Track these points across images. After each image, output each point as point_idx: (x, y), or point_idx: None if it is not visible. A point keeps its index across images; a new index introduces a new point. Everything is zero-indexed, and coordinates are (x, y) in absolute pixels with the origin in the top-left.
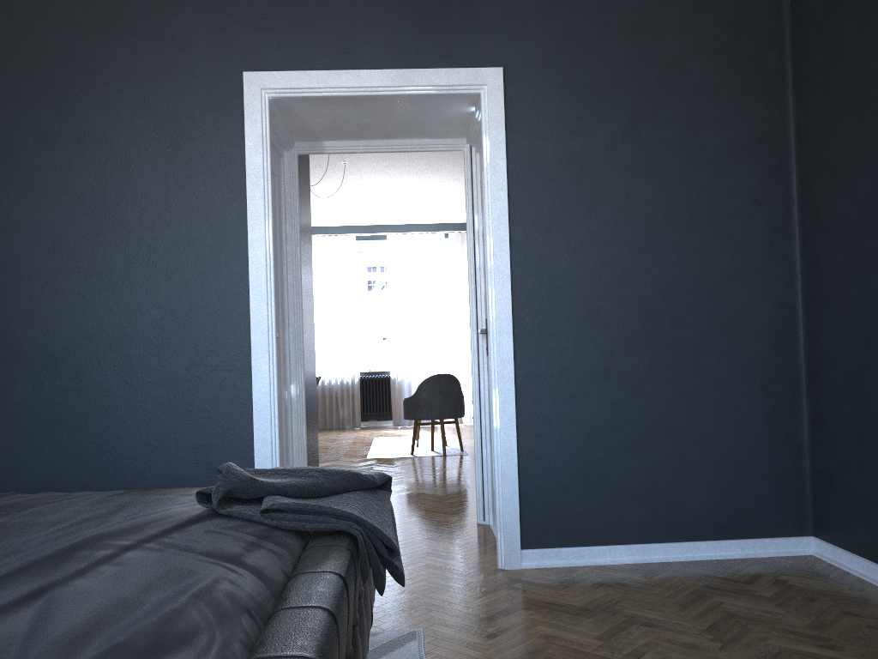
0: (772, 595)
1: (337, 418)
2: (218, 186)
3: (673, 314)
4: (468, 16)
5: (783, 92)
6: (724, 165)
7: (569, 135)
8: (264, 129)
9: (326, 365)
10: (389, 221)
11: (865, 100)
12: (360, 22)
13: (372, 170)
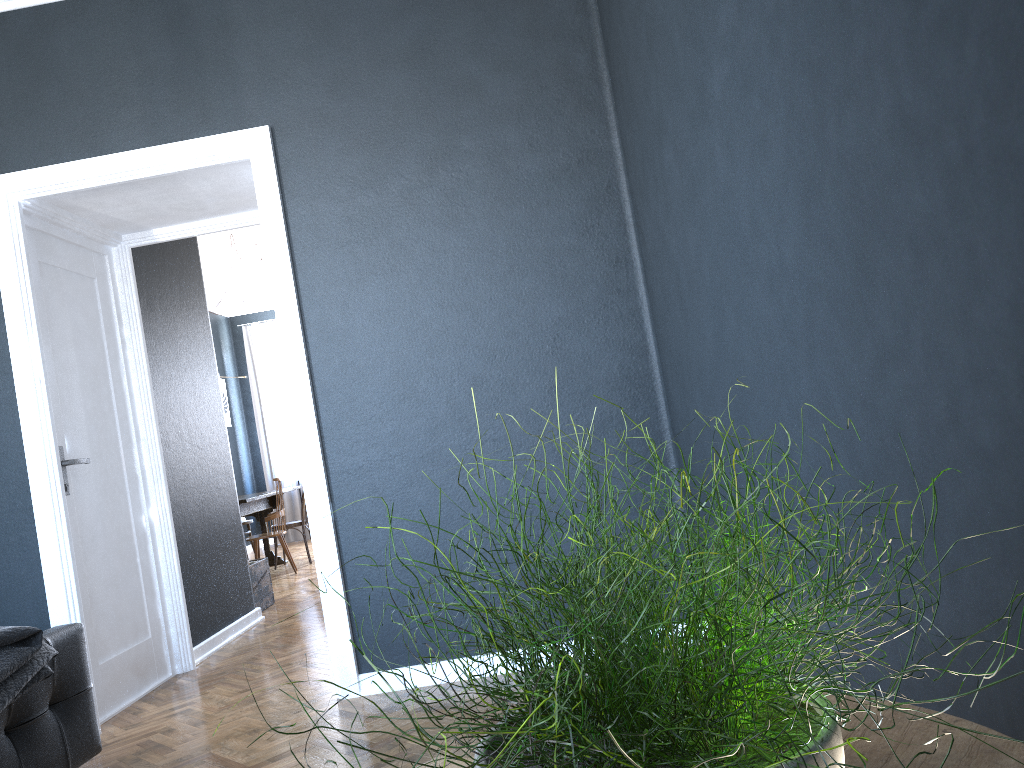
0: None
1: None
2: None
3: (504, 379)
4: (225, 73)
5: (602, 99)
6: (543, 195)
7: (357, 189)
8: (16, 238)
9: None
10: None
11: (636, 103)
12: (107, 101)
13: None
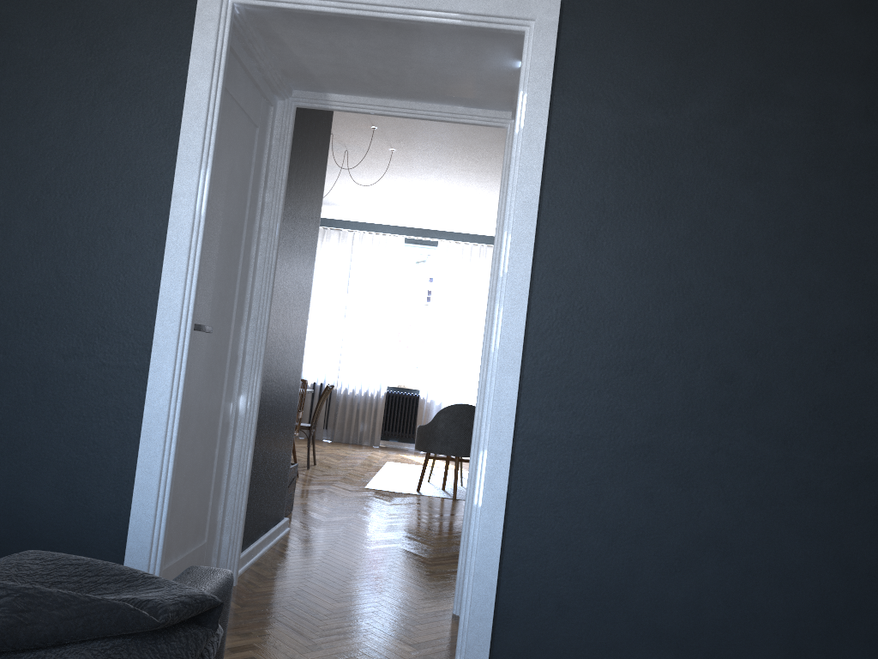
0: None
1: (355, 432)
2: (146, 114)
3: (759, 381)
4: None
5: None
6: (866, 176)
7: (643, 105)
8: (219, 45)
9: (352, 373)
10: (444, 227)
11: None
12: None
13: (423, 163)
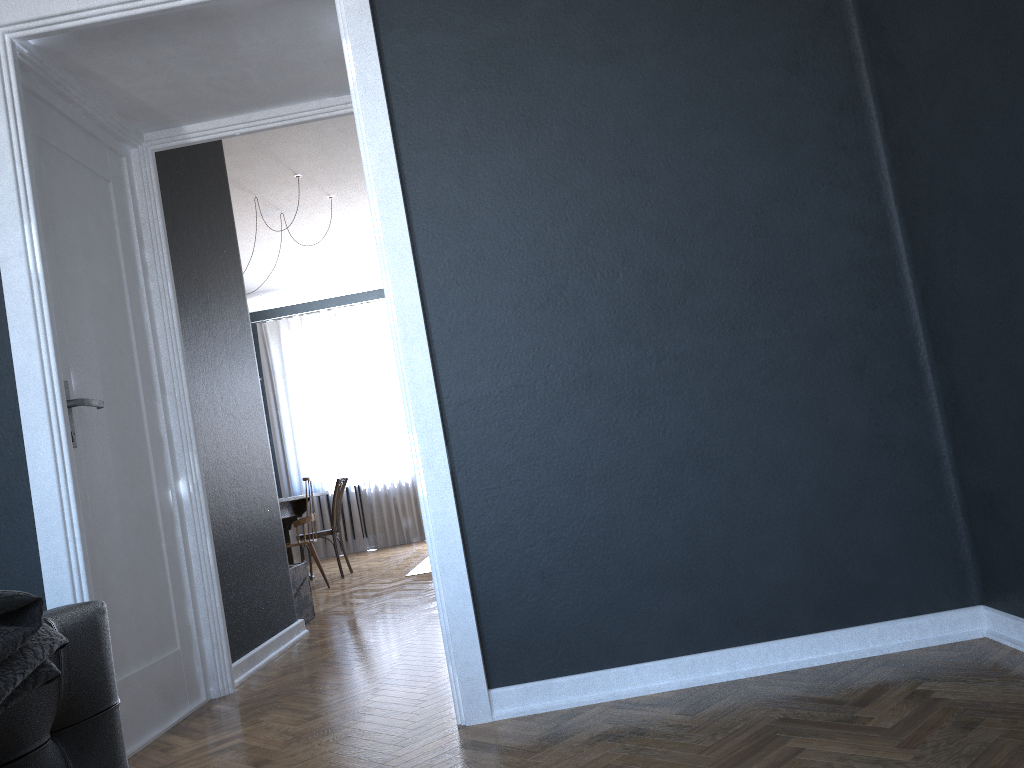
0: (898, 725)
1: (400, 530)
2: None
3: (687, 271)
4: None
5: None
6: (736, 21)
7: (478, 16)
8: (7, 87)
9: (377, 466)
10: None
11: None
12: None
13: None
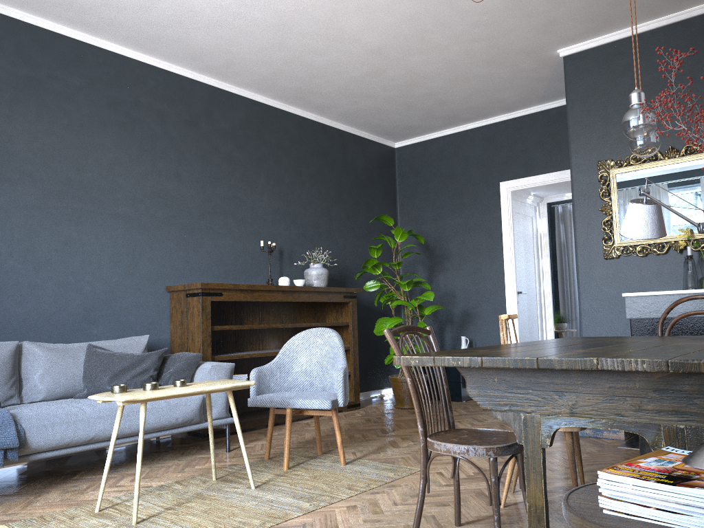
0: None
1: None
2: None
3: None
4: None
5: None
6: None
7: None
8: None
9: None
10: None
11: None
12: None
13: None
